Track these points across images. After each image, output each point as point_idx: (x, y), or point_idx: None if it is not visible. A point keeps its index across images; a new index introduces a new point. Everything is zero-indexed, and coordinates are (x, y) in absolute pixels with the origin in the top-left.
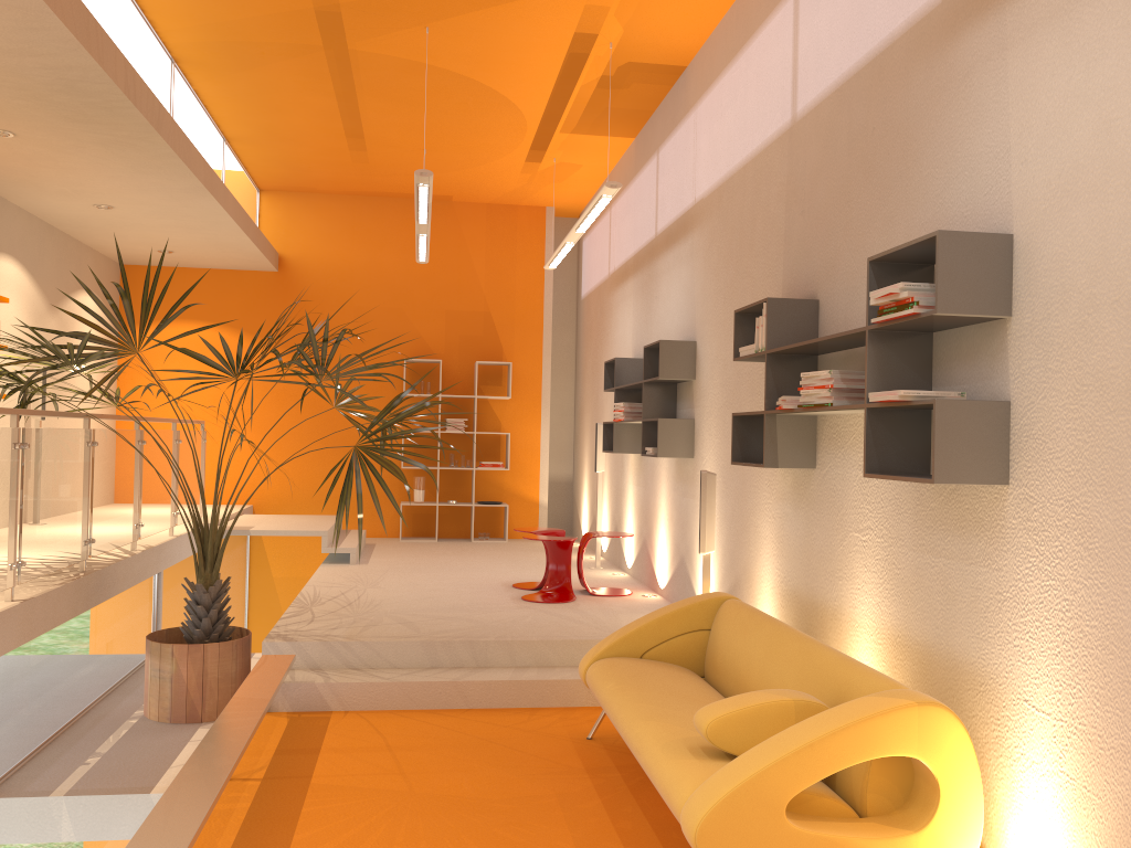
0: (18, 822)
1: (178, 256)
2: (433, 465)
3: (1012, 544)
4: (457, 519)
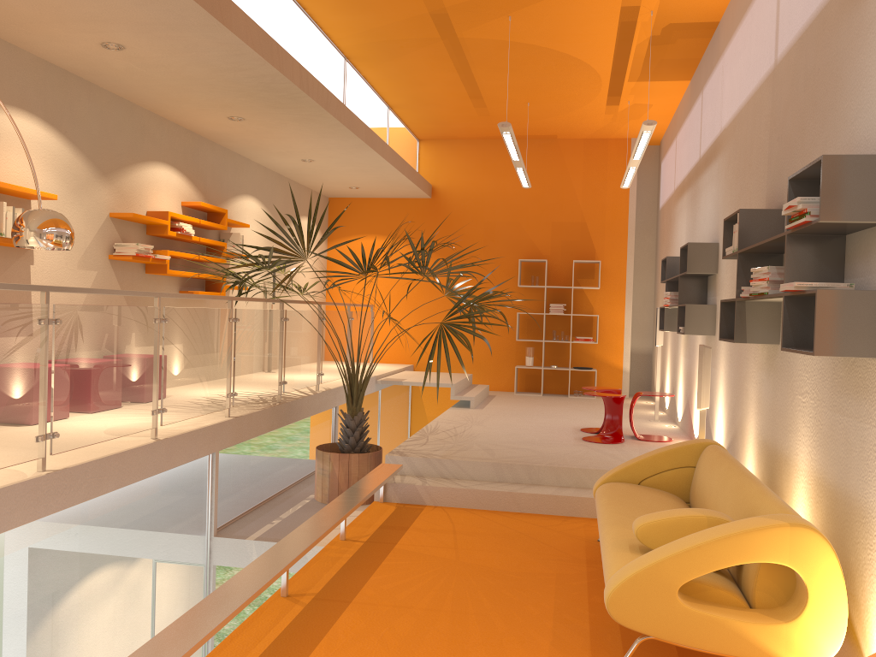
0: (228, 553)
1: (363, 190)
2: (541, 339)
3: None
4: (559, 380)
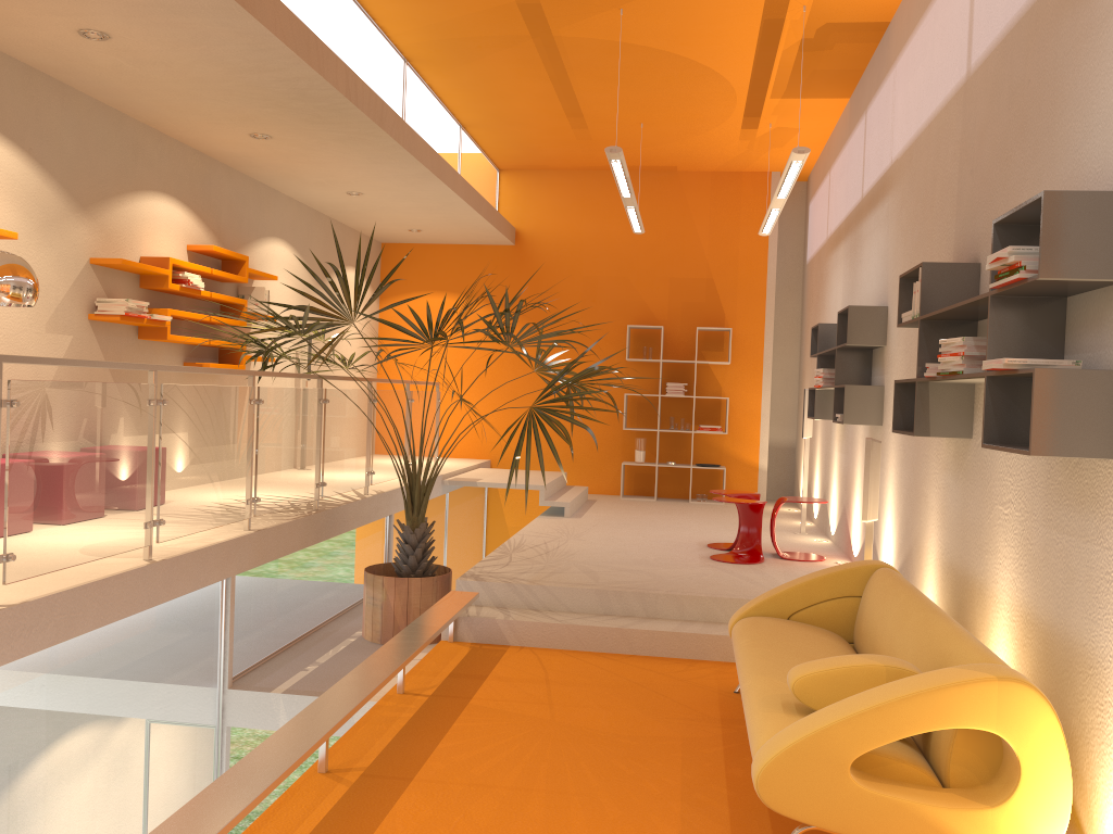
0: (247, 710)
1: (426, 234)
2: (654, 427)
3: None
4: (677, 480)
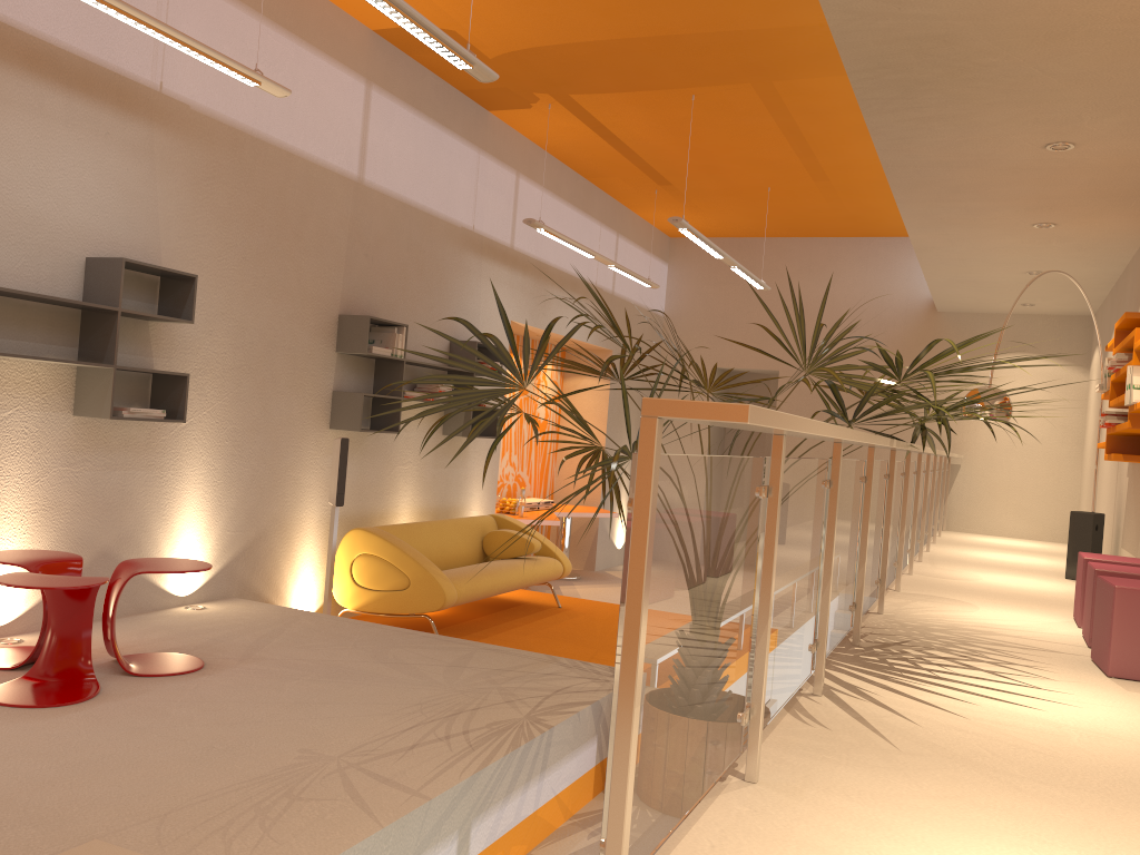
0: None
1: None
2: None
3: (470, 457)
4: None
